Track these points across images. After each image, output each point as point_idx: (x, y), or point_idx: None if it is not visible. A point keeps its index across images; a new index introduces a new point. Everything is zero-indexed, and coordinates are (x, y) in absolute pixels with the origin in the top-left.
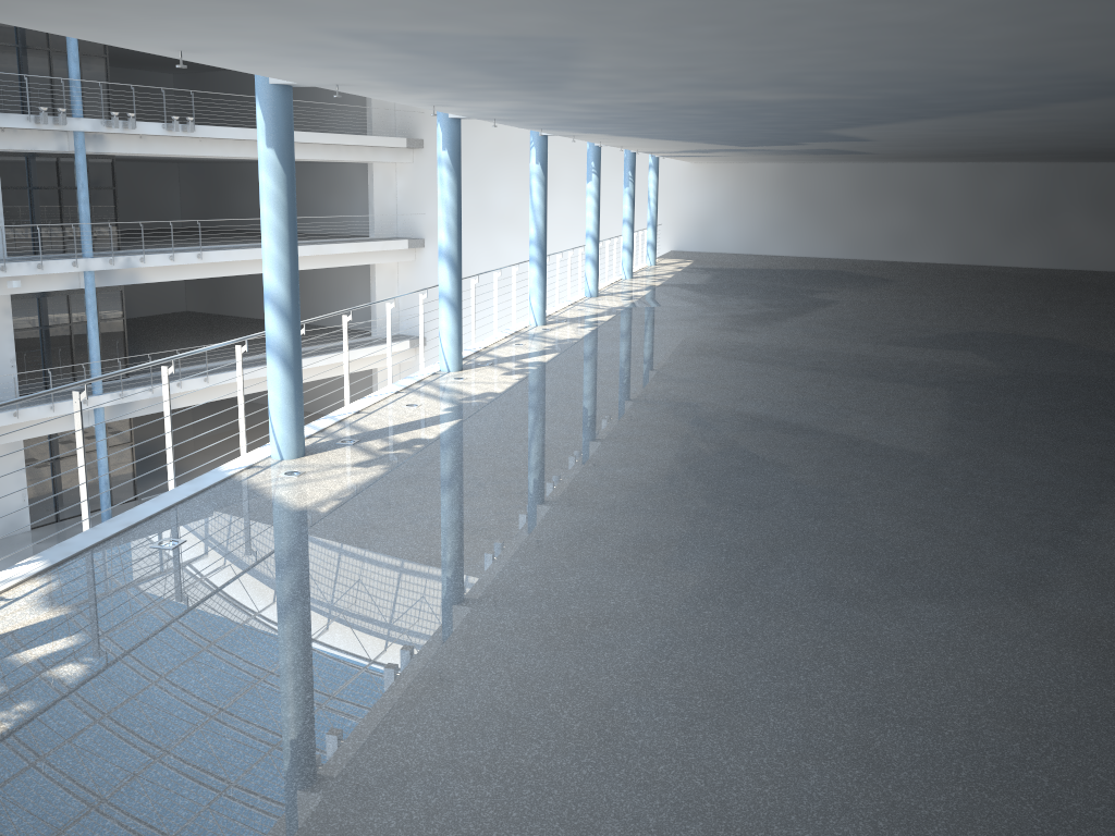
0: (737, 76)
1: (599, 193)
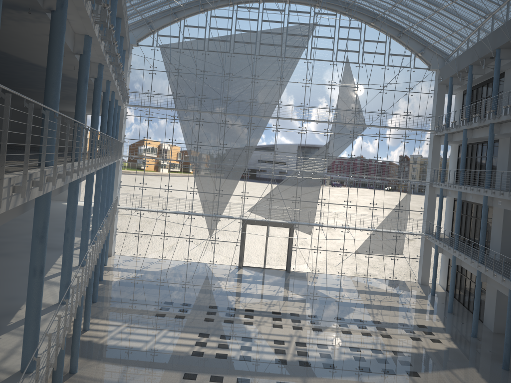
0: (40, 94)
1: (77, 87)
